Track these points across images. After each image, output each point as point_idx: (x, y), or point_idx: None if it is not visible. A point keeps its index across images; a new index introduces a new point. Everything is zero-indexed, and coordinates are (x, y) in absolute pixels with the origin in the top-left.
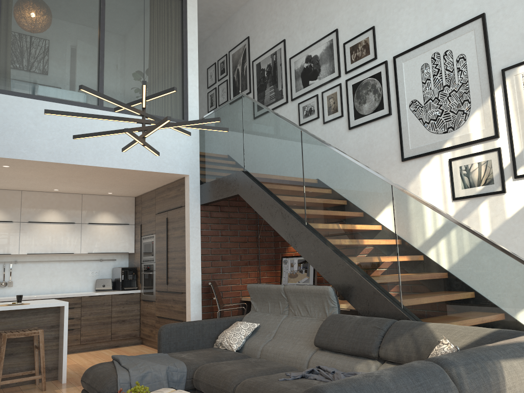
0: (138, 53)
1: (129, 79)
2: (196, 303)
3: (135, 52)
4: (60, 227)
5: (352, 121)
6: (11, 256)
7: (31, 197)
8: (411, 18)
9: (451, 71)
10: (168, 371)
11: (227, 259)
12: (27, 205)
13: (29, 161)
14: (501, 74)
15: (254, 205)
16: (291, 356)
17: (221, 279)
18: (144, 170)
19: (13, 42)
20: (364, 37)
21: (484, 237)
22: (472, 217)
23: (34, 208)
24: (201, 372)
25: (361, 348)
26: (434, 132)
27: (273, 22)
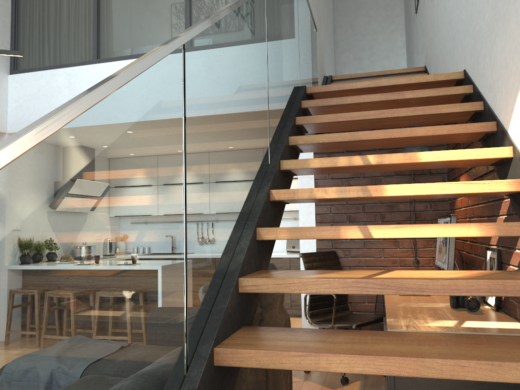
0: None
1: (219, 4)
2: None
3: None
4: None
5: None
6: None
7: None
8: None
9: None
10: None
11: (359, 220)
12: None
13: None
14: None
15: None
16: None
17: (348, 249)
18: None
19: (108, 9)
20: None
21: None
22: None
23: None
24: None
25: None
26: None
27: None
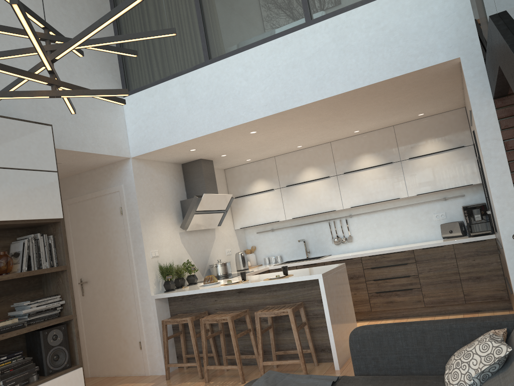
0: None
1: None
2: None
3: None
4: (377, 171)
5: None
6: (345, 210)
7: (341, 146)
8: None
9: None
10: None
11: None
12: (339, 156)
13: (253, 122)
14: None
15: (509, 79)
16: None
17: None
18: (381, 81)
19: (211, 3)
20: None
21: None
22: None
23: (346, 156)
24: None
25: None
26: None
27: None
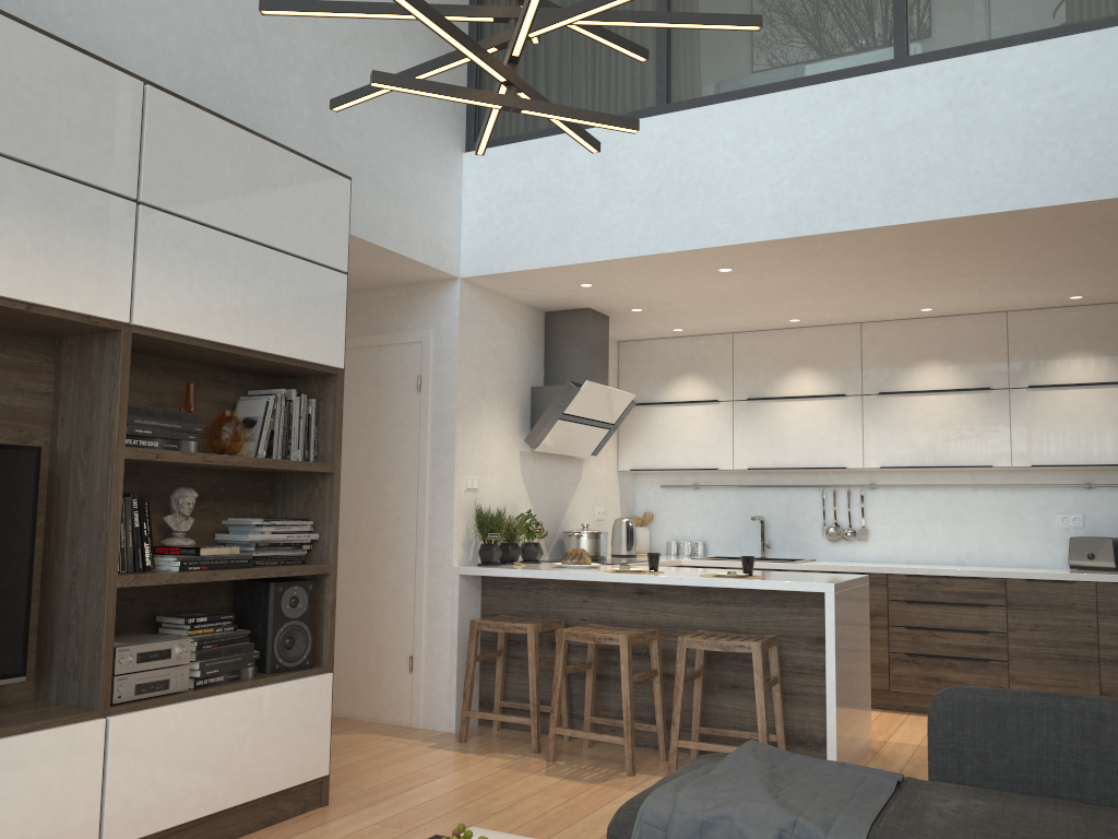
0: None
1: None
2: None
3: None
4: (952, 402)
5: None
6: (862, 472)
7: (882, 335)
8: None
9: None
10: (787, 837)
11: None
12: (875, 356)
13: (738, 248)
14: None
15: None
16: None
17: None
18: (1040, 206)
19: None
20: None
21: None
22: None
23: (890, 359)
24: None
25: None
26: None
27: None
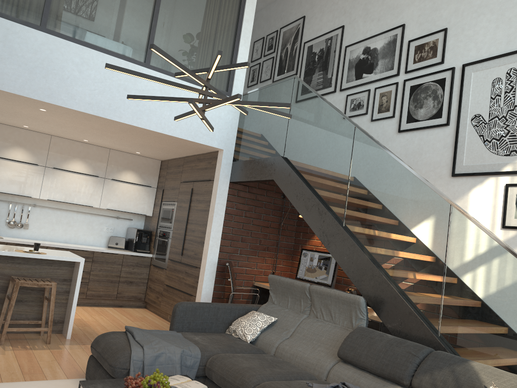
0: (193, 15)
1: (180, 40)
2: (209, 281)
3: (190, 14)
4: (83, 178)
5: (404, 124)
6: (31, 198)
7: (60, 143)
8: (491, 27)
9: None
10: (182, 355)
11: (247, 242)
12: (55, 151)
13: (67, 109)
14: None
15: (289, 194)
16: (310, 361)
17: (237, 260)
18: (179, 137)
19: None
20: (433, 38)
21: None
22: None
23: (61, 154)
24: (216, 362)
25: (391, 372)
26: (495, 152)
27: (334, 5)
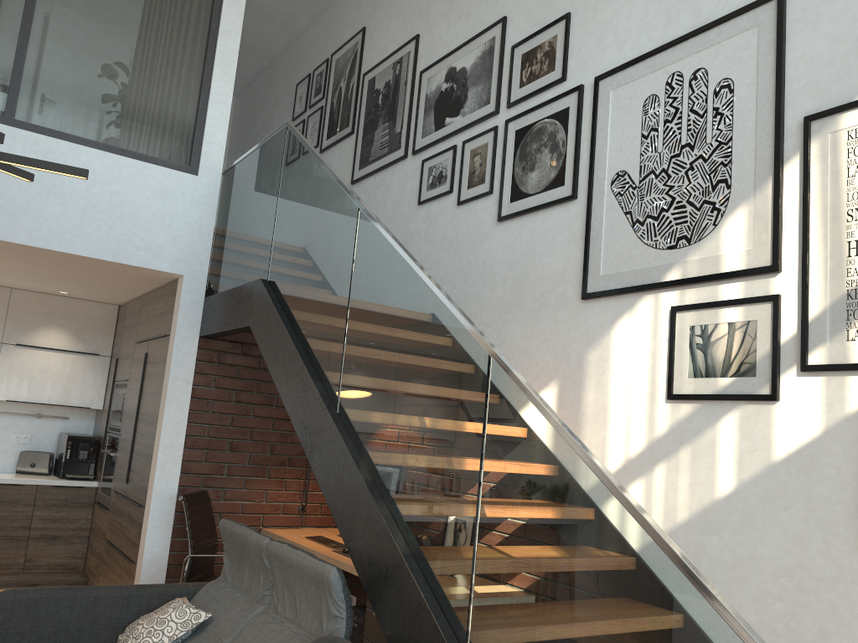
0: (111, 26)
1: (83, 72)
2: (160, 532)
3: (104, 23)
4: None
5: (506, 205)
6: None
7: None
8: None
9: (701, 114)
10: None
11: (243, 450)
12: None
13: None
14: (802, 129)
15: (267, 353)
16: None
17: (223, 488)
18: (84, 255)
19: None
20: (549, 35)
21: (655, 530)
22: (702, 445)
23: None
24: None
25: None
26: (651, 244)
27: (405, 1)
